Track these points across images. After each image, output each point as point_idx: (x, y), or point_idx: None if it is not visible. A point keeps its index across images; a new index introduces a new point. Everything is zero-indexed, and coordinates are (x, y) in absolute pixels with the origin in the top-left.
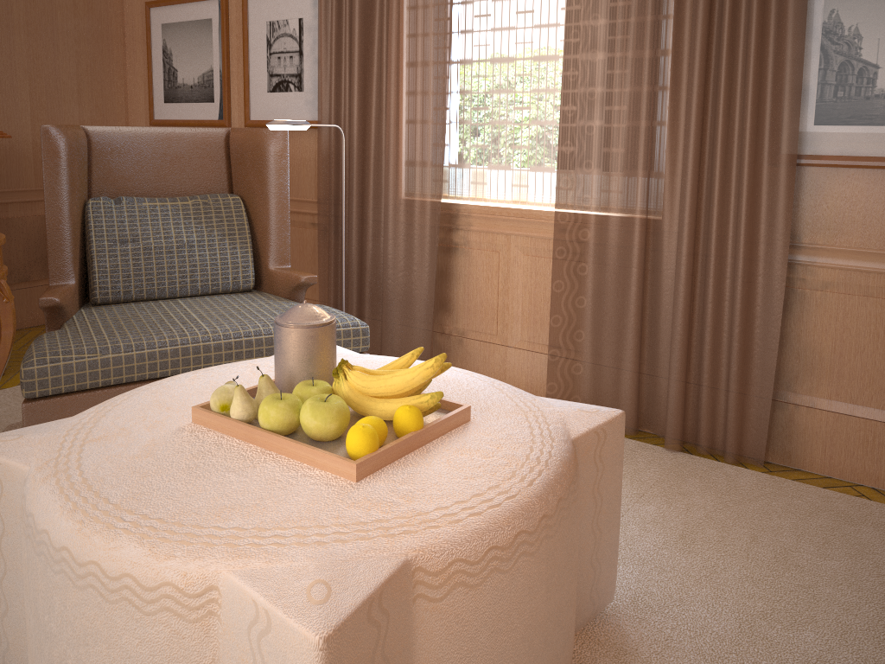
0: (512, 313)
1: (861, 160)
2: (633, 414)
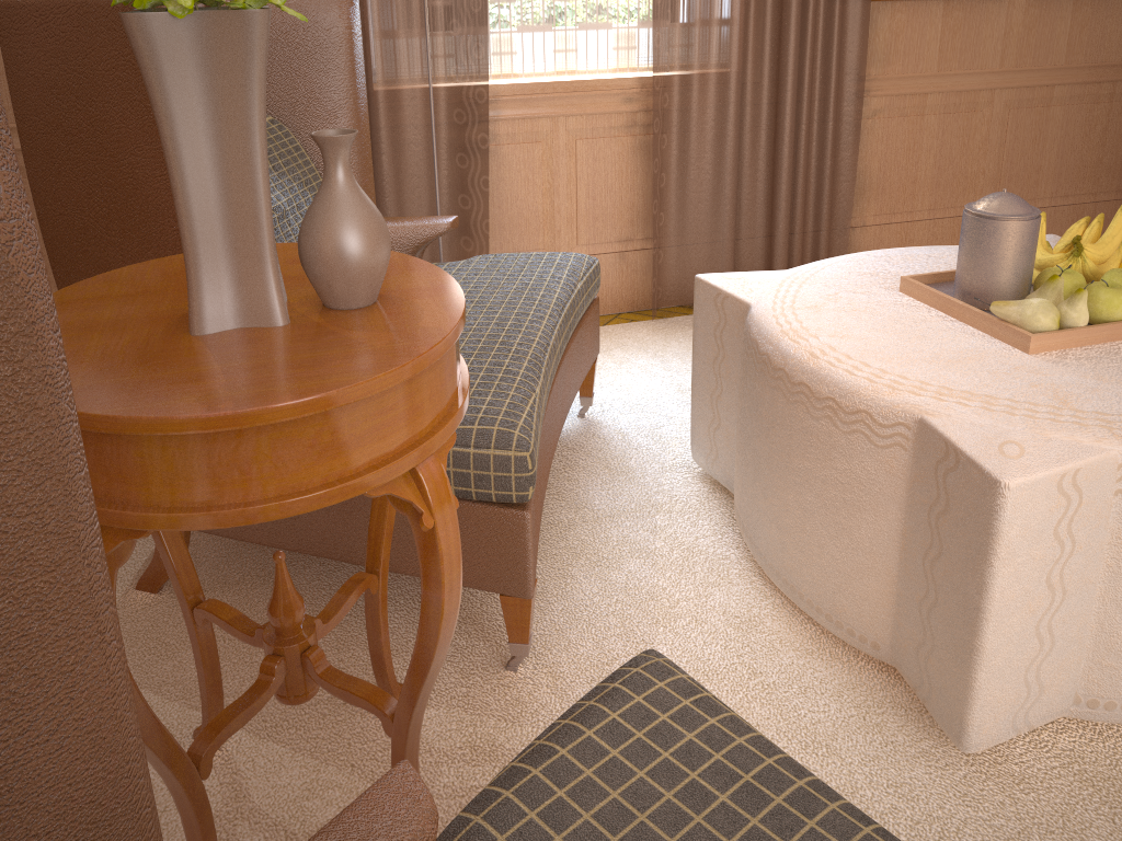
0: (566, 215)
1: None
2: None
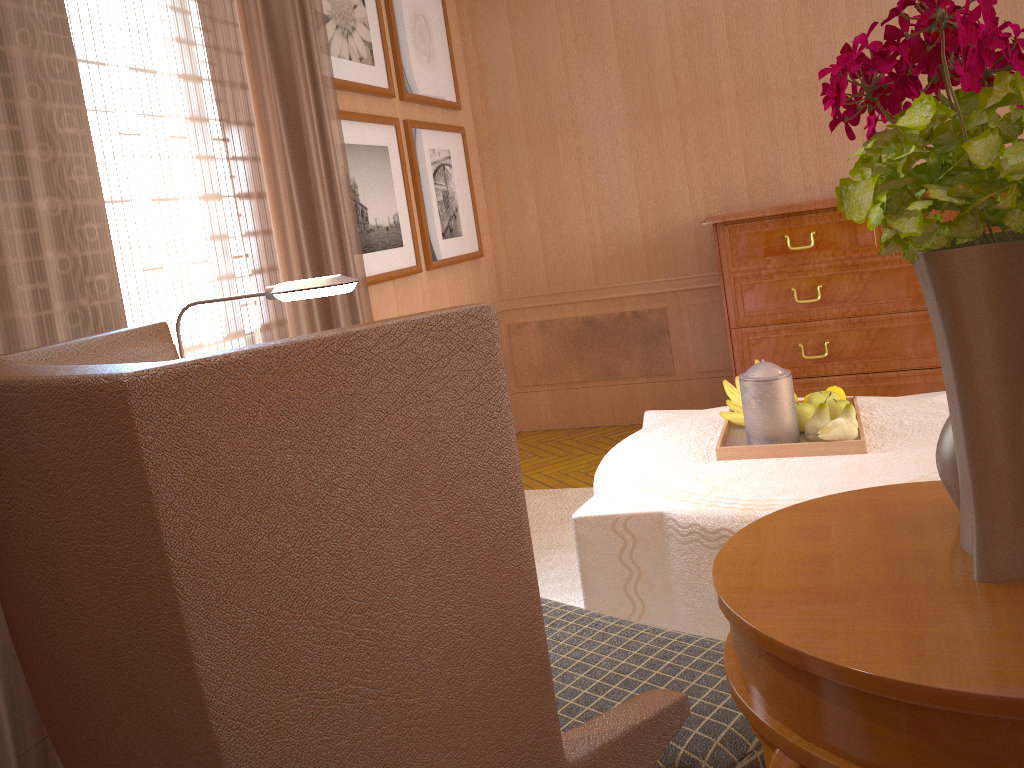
0: None
1: (379, 277)
2: None
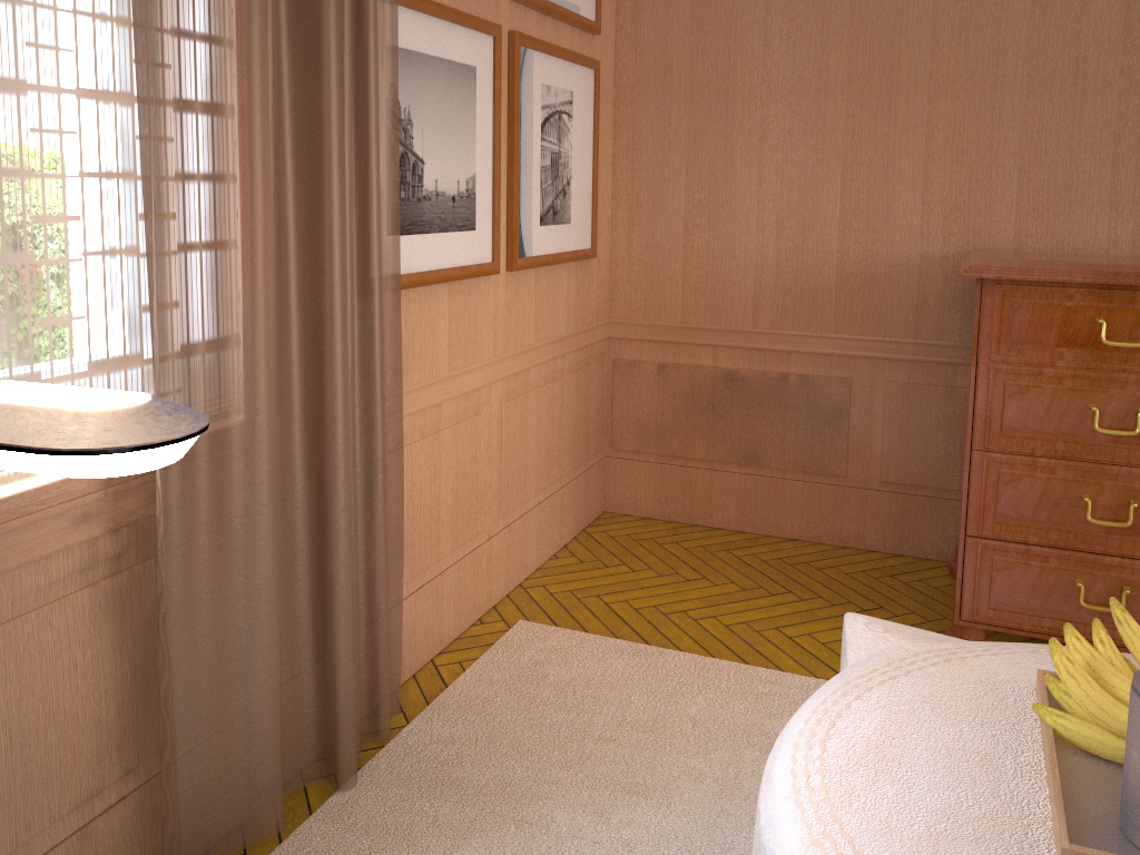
0: None
1: (426, 276)
2: (283, 786)
